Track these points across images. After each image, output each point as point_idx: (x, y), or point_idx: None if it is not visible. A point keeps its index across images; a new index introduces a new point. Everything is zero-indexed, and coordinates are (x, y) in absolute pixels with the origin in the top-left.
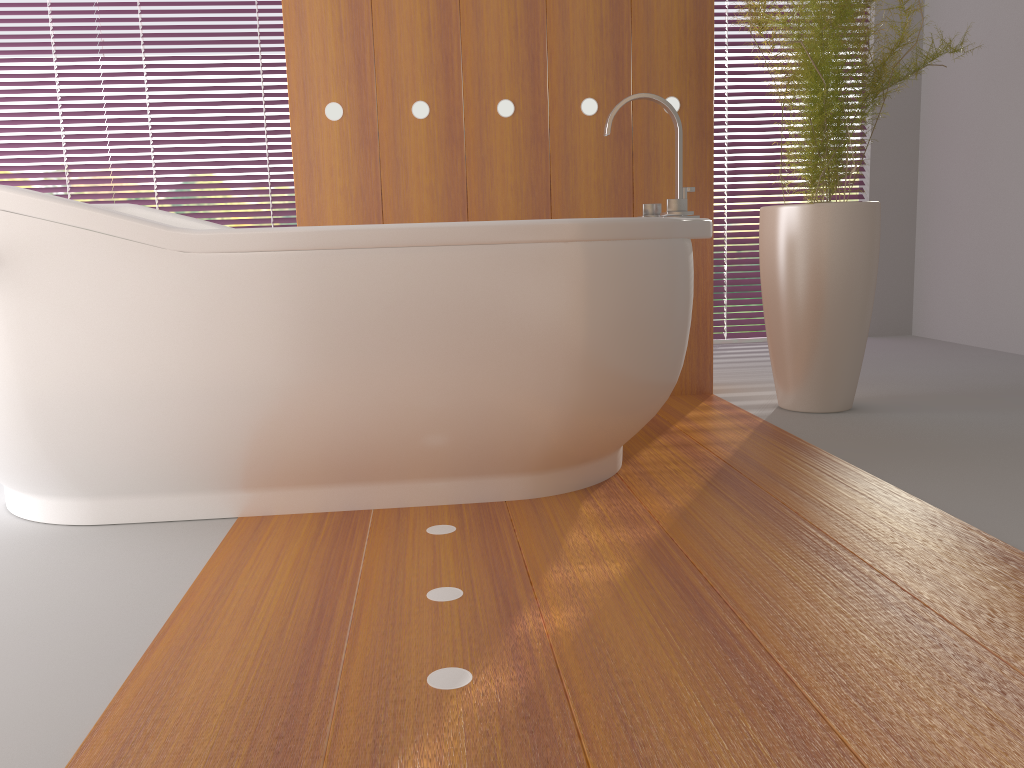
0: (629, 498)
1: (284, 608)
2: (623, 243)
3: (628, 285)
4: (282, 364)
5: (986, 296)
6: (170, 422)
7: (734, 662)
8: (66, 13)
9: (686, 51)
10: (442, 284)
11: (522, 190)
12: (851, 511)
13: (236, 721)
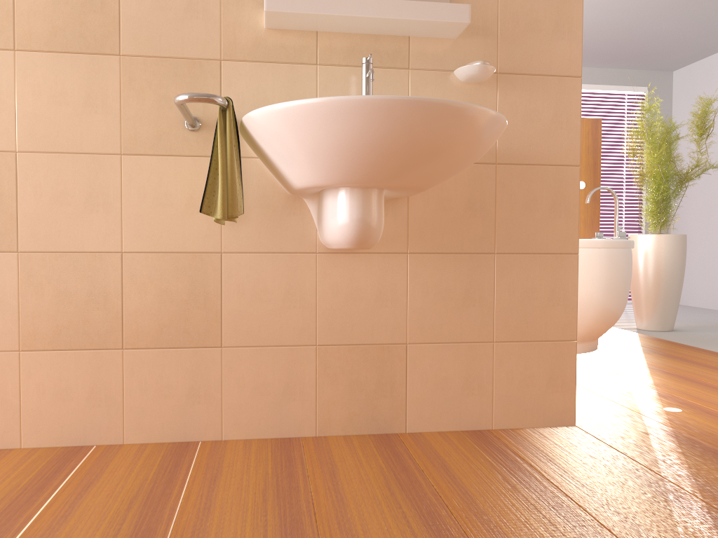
0: (616, 354)
1: None
2: (617, 249)
3: (619, 266)
4: None
5: (712, 282)
6: None
7: (715, 388)
8: None
9: (588, 160)
10: None
11: None
12: (712, 359)
13: None
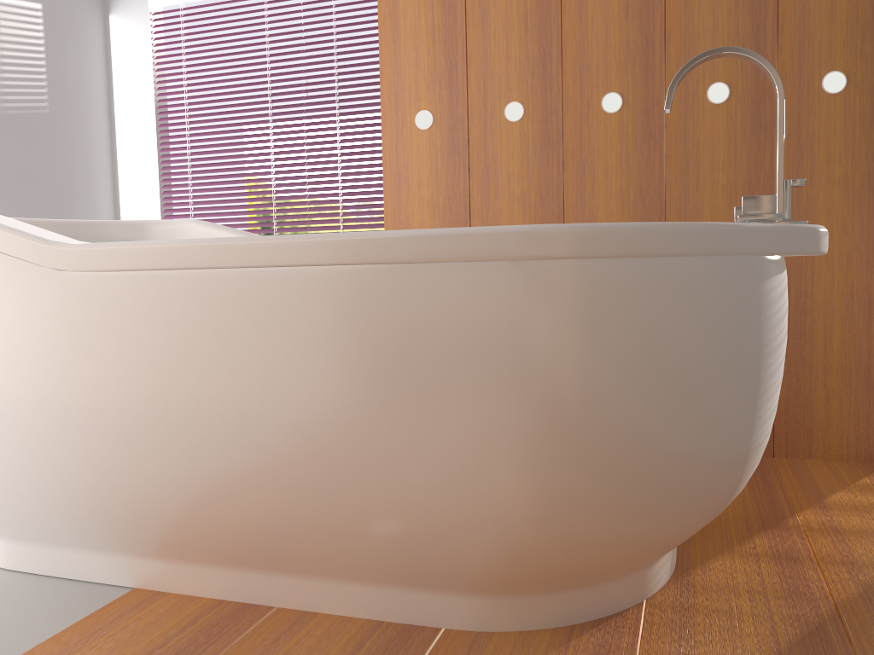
0: None
1: None
2: (613, 262)
3: (620, 329)
4: (154, 412)
5: None
6: (50, 469)
7: None
8: (280, 61)
9: (857, 10)
10: (336, 318)
11: (629, 197)
12: None
13: None
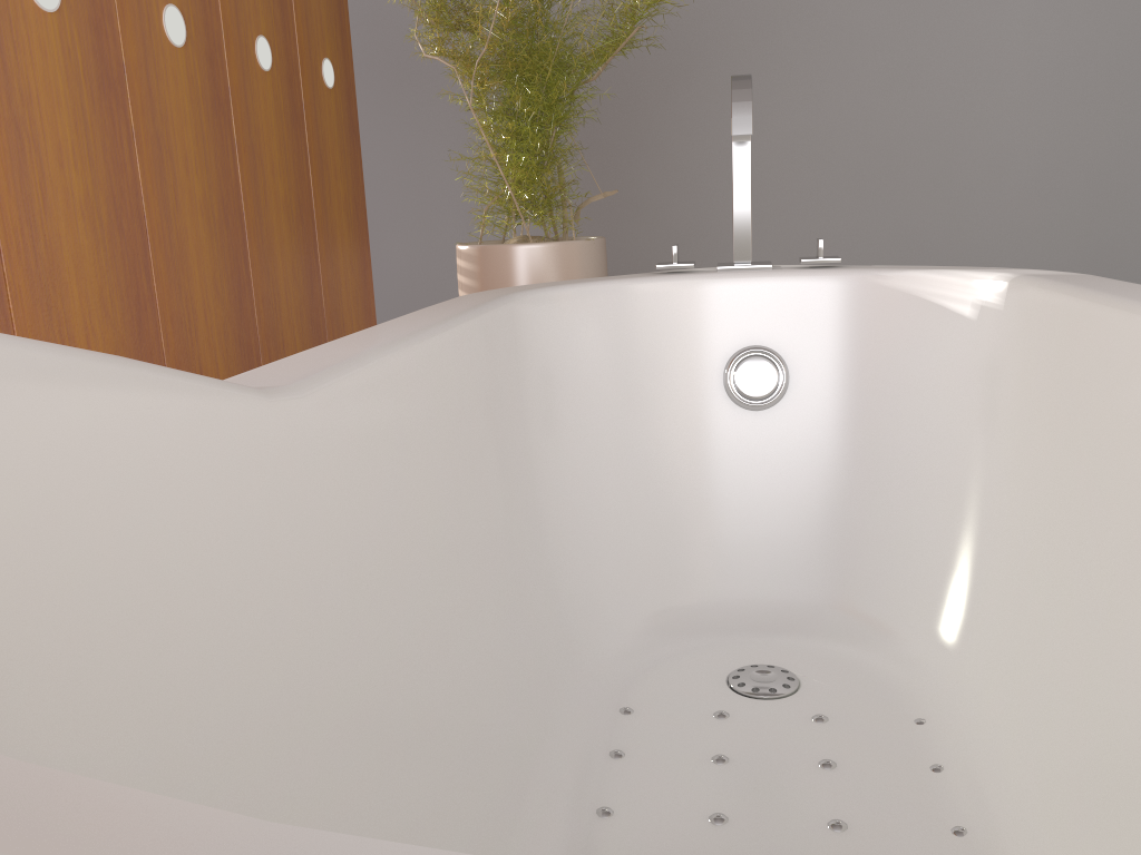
0: None
1: None
2: None
3: None
4: None
5: None
6: None
7: None
8: None
9: None
10: None
11: (214, 215)
12: None
13: None
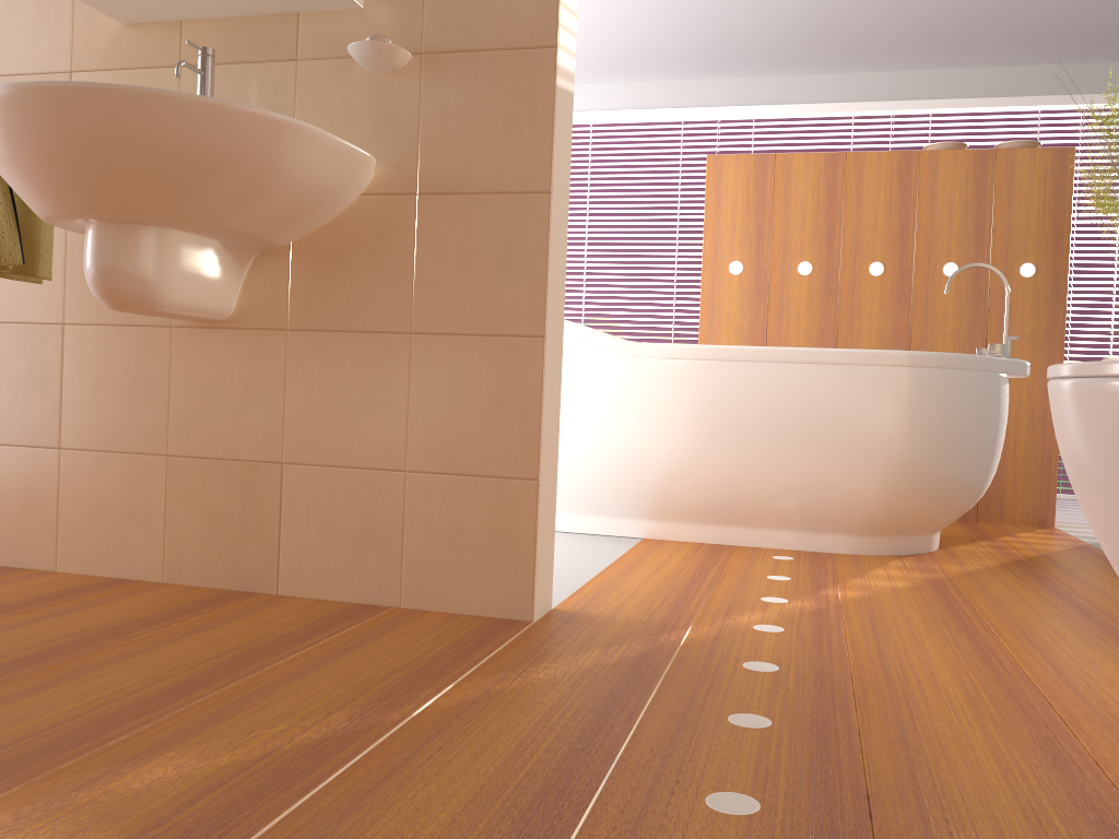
0: (931, 562)
1: (677, 570)
2: (939, 370)
3: (941, 401)
4: (686, 434)
5: None
6: (610, 465)
7: (956, 618)
8: None
9: (1044, 225)
10: (800, 389)
11: (885, 335)
12: (1111, 587)
13: (654, 594)
